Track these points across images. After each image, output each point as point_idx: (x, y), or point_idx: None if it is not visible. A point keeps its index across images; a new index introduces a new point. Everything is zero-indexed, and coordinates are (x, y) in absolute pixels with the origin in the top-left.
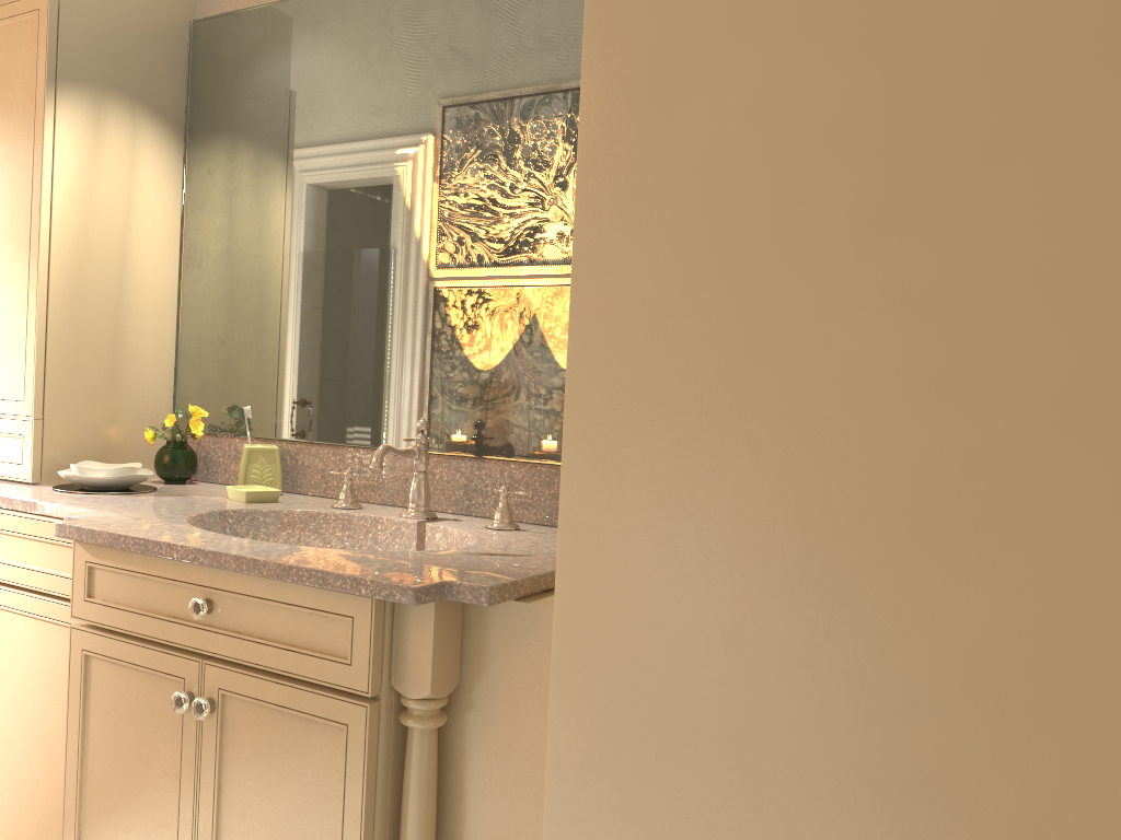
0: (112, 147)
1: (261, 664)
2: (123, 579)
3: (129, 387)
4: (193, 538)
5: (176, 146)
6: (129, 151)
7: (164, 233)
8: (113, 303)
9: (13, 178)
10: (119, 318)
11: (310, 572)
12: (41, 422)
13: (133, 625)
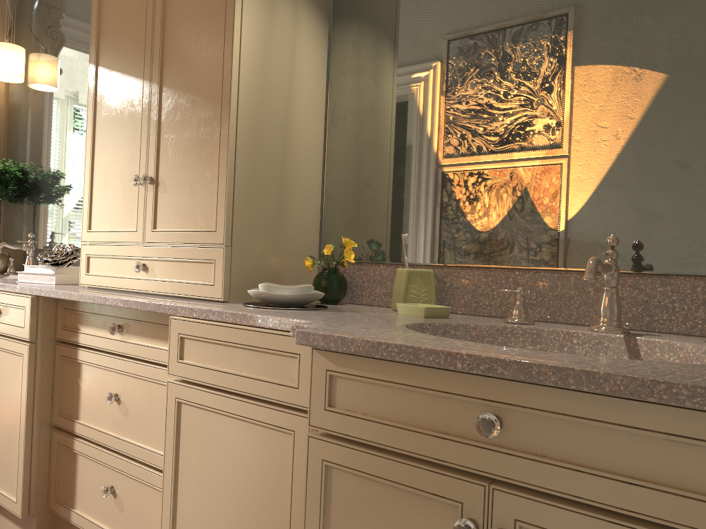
0: (281, 20)
1: (584, 497)
2: (372, 389)
3: (290, 223)
4: (464, 347)
5: (323, 24)
6: (292, 25)
7: (315, 96)
8: (280, 151)
9: (205, 47)
10: (284, 165)
11: (692, 390)
12: (229, 249)
13: (387, 438)
